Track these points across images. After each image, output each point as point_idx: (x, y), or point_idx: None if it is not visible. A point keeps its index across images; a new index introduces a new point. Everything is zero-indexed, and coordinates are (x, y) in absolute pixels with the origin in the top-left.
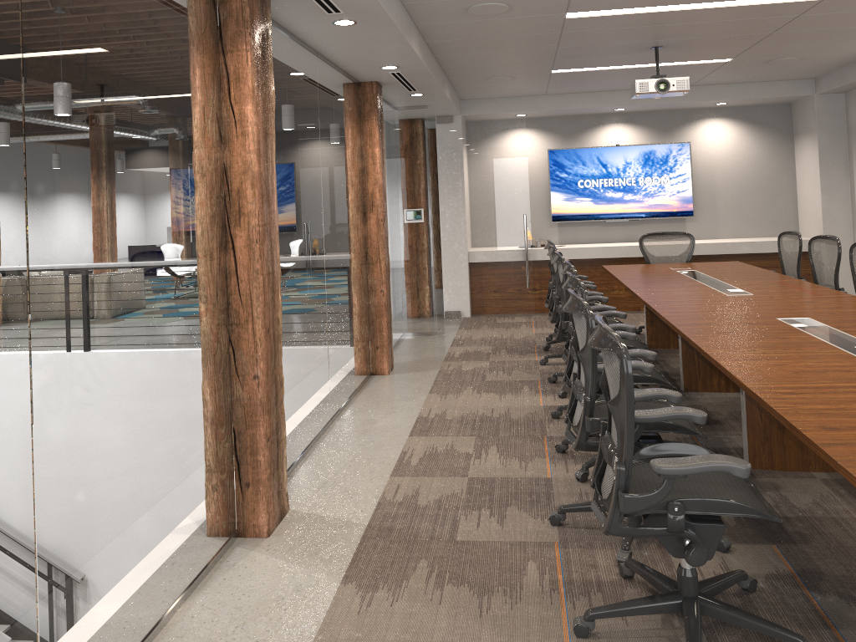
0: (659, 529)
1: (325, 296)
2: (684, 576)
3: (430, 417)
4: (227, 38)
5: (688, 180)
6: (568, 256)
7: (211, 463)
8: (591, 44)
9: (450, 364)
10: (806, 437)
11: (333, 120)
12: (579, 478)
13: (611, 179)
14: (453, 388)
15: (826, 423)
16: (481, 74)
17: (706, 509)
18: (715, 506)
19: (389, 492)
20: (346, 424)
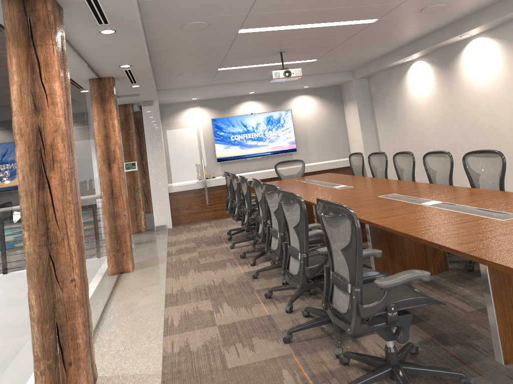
0: (381, 324)
1: (95, 220)
2: (390, 352)
3: (174, 293)
4: (37, 36)
5: (292, 131)
6: None
7: (46, 352)
8: (246, 50)
9: (172, 258)
10: (455, 250)
11: (90, 101)
12: (288, 311)
13: (249, 133)
14: (181, 272)
15: (457, 241)
16: (176, 72)
17: (408, 305)
18: (413, 302)
19: (168, 347)
20: (116, 308)
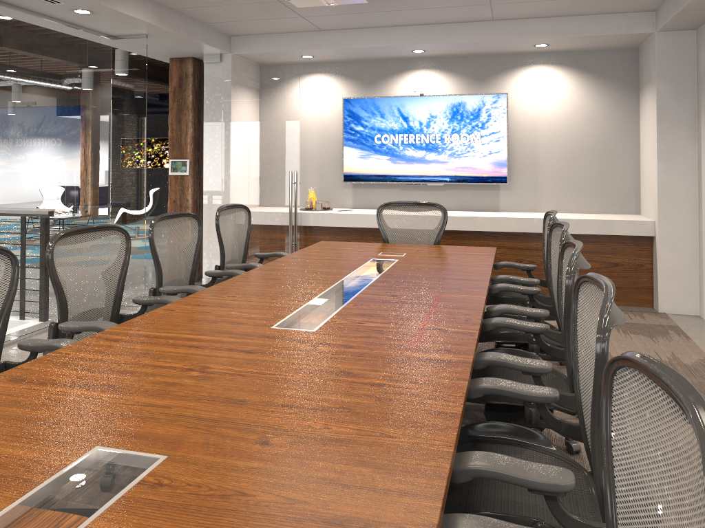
0: None
1: None
2: None
3: None
4: None
5: (503, 140)
6: (343, 223)
7: None
8: None
9: None
10: None
11: None
12: None
13: (412, 134)
14: None
15: None
16: None
17: None
18: None
19: None
20: None
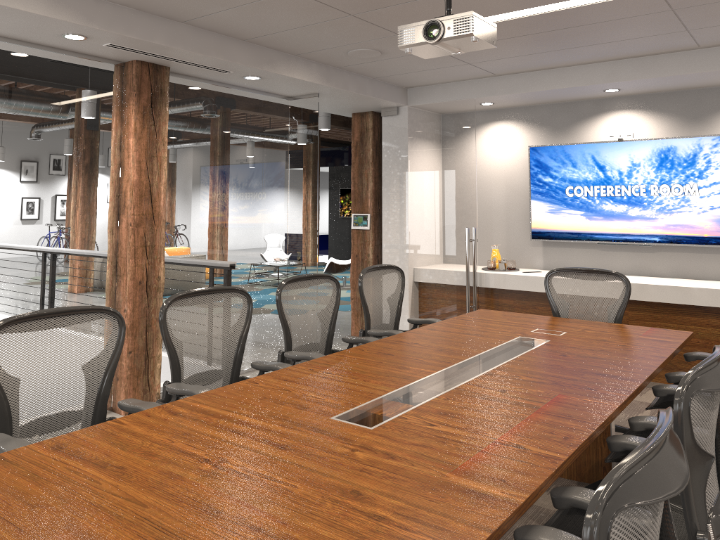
0: None
1: None
2: None
3: None
4: None
5: None
6: (527, 286)
7: None
8: None
9: None
10: None
11: None
12: None
13: (611, 186)
14: None
15: None
16: (324, 48)
17: None
18: None
19: None
20: None
